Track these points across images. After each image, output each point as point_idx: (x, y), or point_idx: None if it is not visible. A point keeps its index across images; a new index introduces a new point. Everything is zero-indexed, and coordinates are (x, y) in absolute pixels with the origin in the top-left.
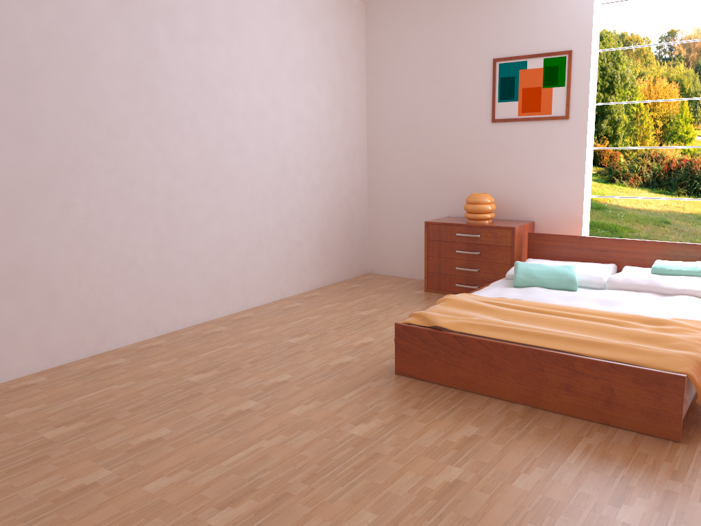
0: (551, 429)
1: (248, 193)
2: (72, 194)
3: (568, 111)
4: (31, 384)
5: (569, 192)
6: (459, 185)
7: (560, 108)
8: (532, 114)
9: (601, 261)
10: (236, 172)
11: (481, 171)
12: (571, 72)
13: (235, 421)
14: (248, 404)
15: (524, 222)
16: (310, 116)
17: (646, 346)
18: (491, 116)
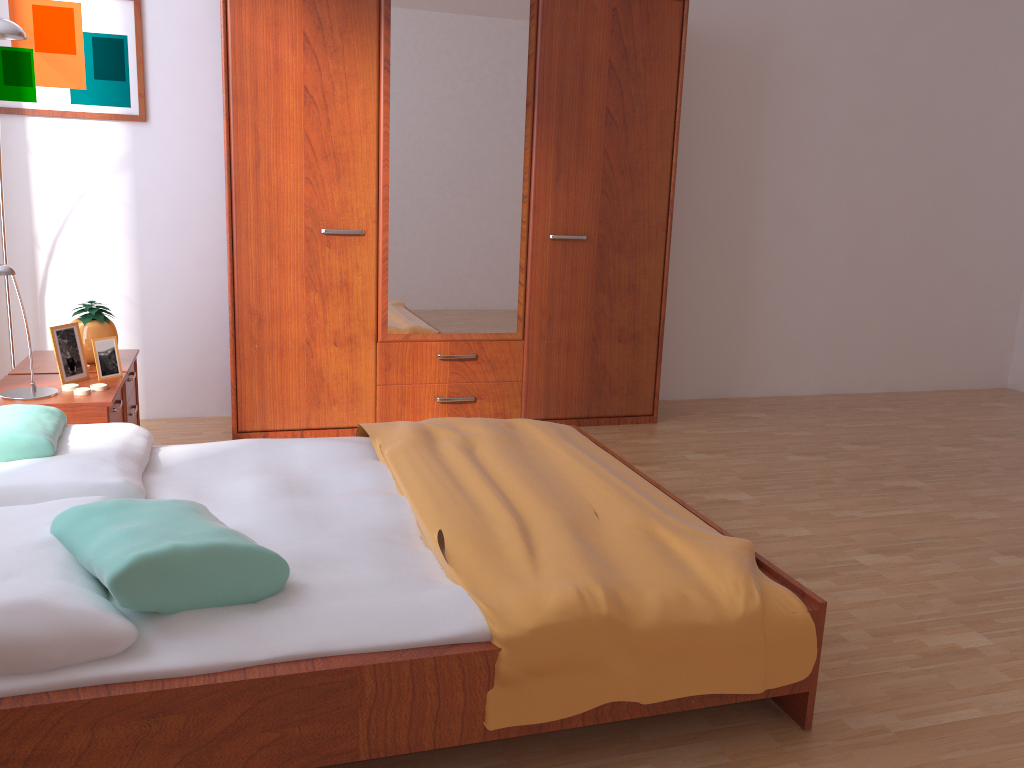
0: None
1: None
2: None
3: None
4: None
5: None
6: None
7: None
8: None
9: None
10: None
11: None
12: None
13: None
14: None
15: None
16: None
17: (542, 430)
18: None
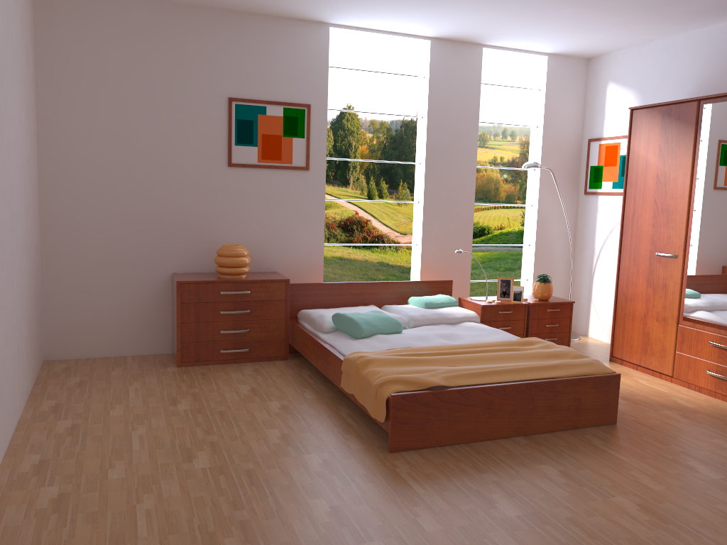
0: (568, 444)
1: (1, 257)
2: None
3: (309, 162)
4: None
5: (310, 241)
6: (187, 236)
7: (300, 159)
8: (273, 162)
9: (358, 304)
10: None
11: (216, 220)
12: (310, 125)
13: None
14: None
15: (273, 273)
16: (20, 136)
17: (572, 360)
18: (226, 160)
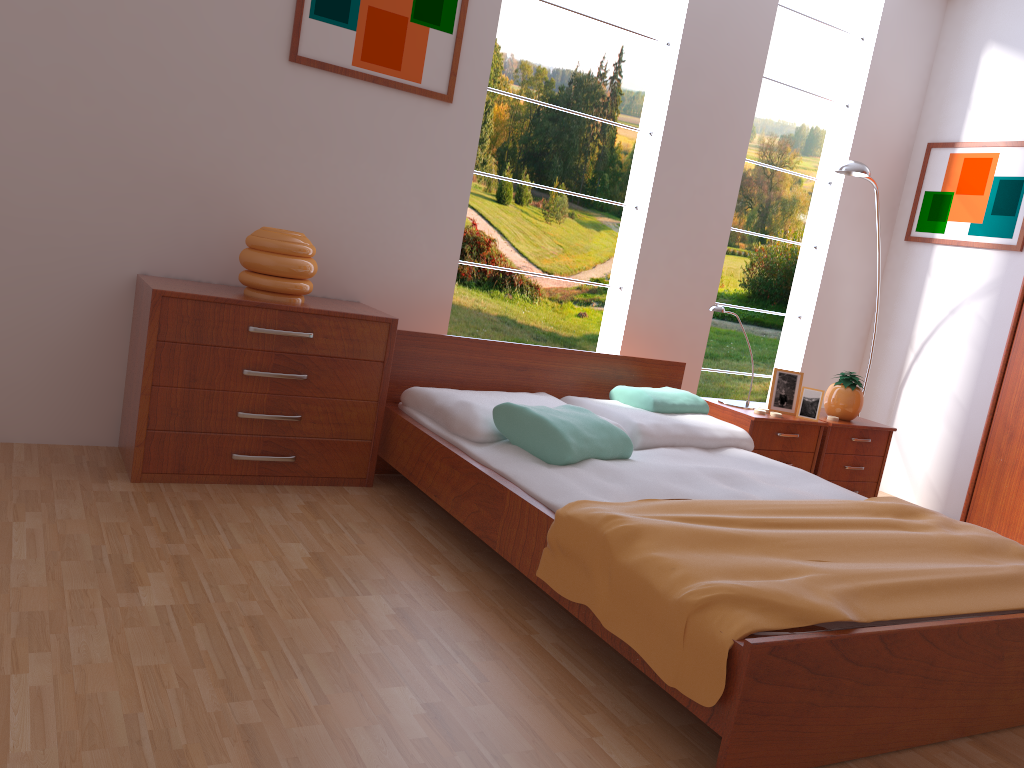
0: None
1: None
2: None
3: (454, 87)
4: None
5: (434, 249)
6: (182, 198)
7: (438, 76)
8: (384, 72)
9: (516, 388)
10: None
11: (249, 173)
12: (467, 10)
13: None
14: None
15: (355, 304)
16: None
17: None
18: (288, 46)
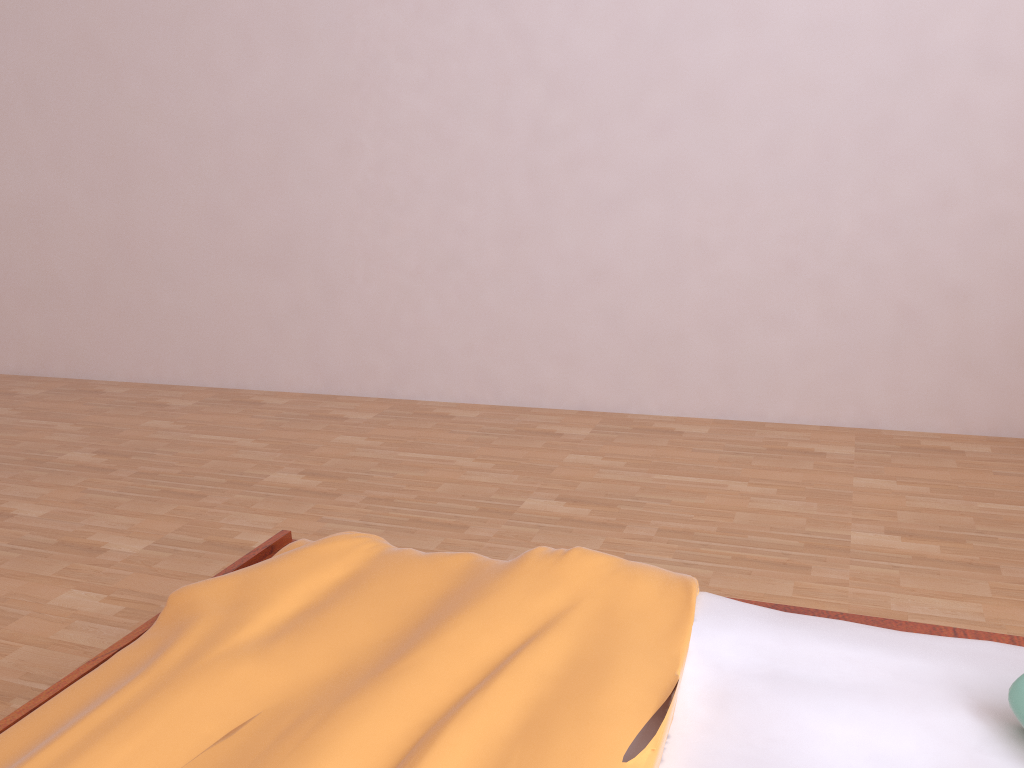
0: None
1: (765, 134)
2: (357, 128)
3: None
4: (261, 403)
5: None
6: None
7: None
8: None
9: None
10: (728, 80)
11: None
12: None
13: (49, 552)
14: (131, 544)
15: None
16: None
17: None
18: None
